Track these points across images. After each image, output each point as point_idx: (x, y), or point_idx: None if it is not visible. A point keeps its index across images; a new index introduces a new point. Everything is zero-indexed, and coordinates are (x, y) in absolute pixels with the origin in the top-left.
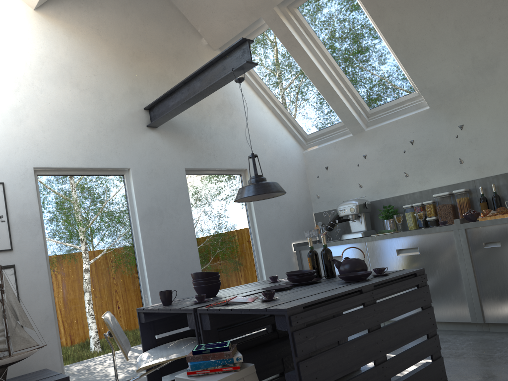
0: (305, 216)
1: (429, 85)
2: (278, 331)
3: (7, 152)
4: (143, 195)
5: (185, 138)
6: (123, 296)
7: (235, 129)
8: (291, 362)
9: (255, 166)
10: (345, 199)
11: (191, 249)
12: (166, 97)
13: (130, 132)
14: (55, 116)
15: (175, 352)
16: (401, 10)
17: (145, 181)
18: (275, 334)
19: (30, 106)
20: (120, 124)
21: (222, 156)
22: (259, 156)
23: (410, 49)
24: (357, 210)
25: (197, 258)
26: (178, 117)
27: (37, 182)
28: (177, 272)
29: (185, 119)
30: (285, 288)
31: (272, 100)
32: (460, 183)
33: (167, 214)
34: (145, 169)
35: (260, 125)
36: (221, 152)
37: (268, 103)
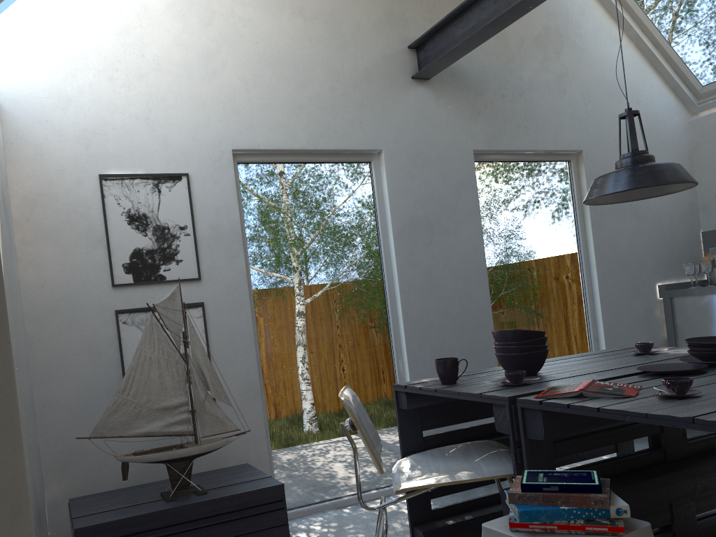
0: (684, 237)
1: None
2: (665, 448)
3: (193, 125)
4: (402, 195)
5: (475, 97)
6: (363, 359)
7: (566, 79)
8: (687, 508)
9: (633, 133)
10: None
11: (478, 289)
12: (451, 21)
13: (384, 89)
14: (265, 64)
15: (463, 467)
16: None
17: (406, 173)
18: (659, 454)
19: (228, 49)
20: (368, 75)
21: (539, 128)
22: (605, 127)
23: None
24: None
25: (487, 304)
26: (466, 60)
27: (238, 174)
28: (452, 326)
29: (477, 64)
30: (688, 371)
31: (637, 24)
32: None
33: (440, 228)
34: (406, 152)
35: (611, 71)
36: (538, 120)
37: (630, 29)
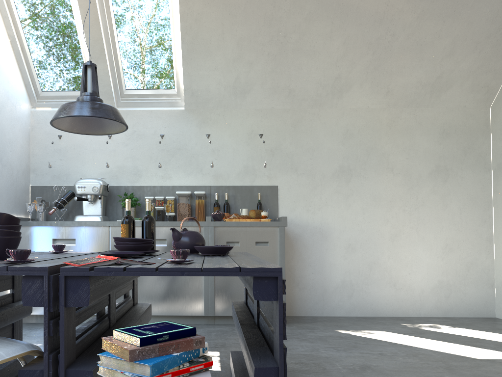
0: (23, 186)
1: (194, 87)
2: (110, 317)
3: None
4: None
5: None
6: None
7: None
8: None
9: (94, 80)
10: (76, 177)
11: None
12: None
13: None
14: None
15: None
16: (206, 1)
17: None
18: (108, 322)
19: None
20: None
21: None
22: None
23: (196, 44)
24: (101, 190)
25: None
26: None
27: None
28: None
29: None
30: (129, 257)
31: (15, 28)
32: (198, 186)
33: None
34: None
35: None
36: None
37: (10, 29)
